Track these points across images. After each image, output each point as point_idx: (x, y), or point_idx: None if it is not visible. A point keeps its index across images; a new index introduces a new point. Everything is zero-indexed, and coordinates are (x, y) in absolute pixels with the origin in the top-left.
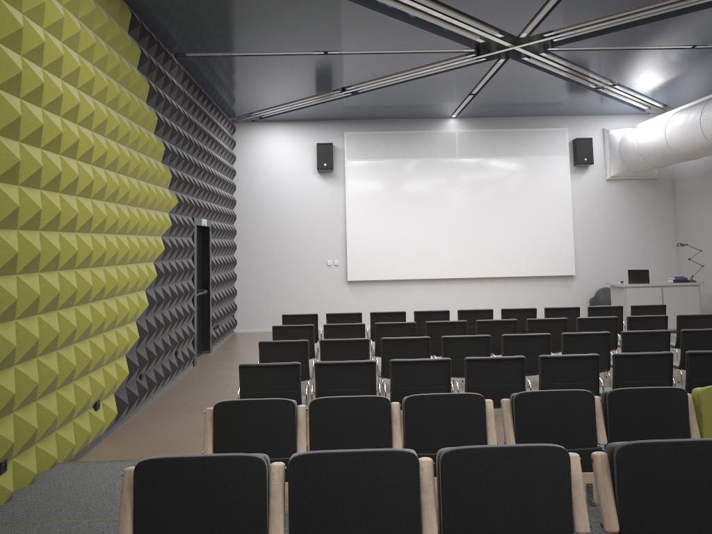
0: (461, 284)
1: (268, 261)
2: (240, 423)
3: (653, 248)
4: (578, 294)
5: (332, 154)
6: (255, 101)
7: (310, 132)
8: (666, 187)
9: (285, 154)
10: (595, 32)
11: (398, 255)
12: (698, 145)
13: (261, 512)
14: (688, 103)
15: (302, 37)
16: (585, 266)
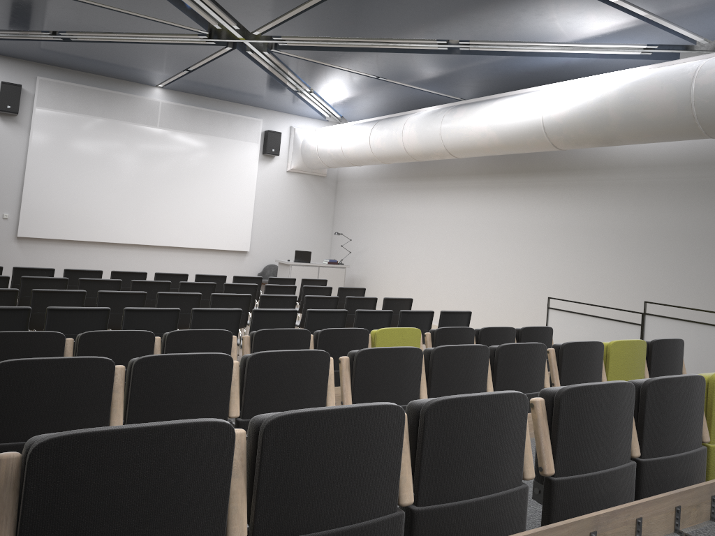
0: (143, 250)
1: None
2: (6, 353)
3: (314, 234)
4: (249, 268)
5: (19, 97)
6: None
7: None
8: (331, 185)
9: None
10: (313, 46)
11: (80, 215)
12: (365, 155)
13: (107, 403)
14: (359, 119)
15: None
16: (258, 244)
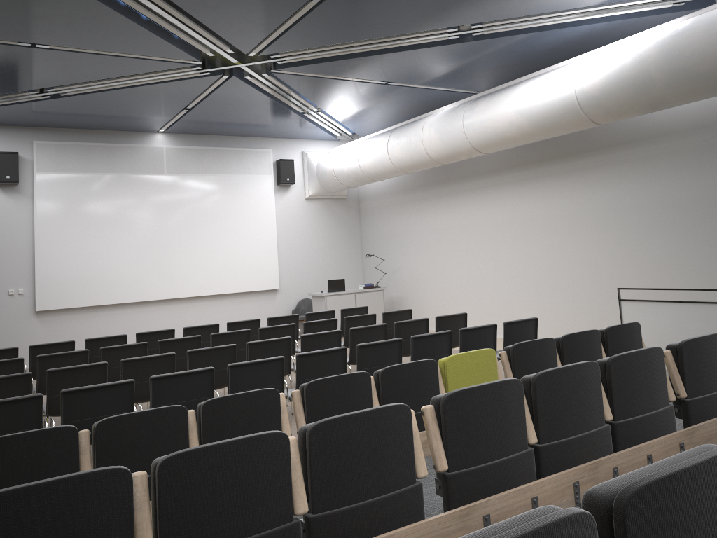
0: (169, 305)
1: None
2: (7, 463)
3: (344, 260)
4: (282, 307)
5: (17, 165)
6: None
7: None
8: (353, 206)
9: None
10: (314, 60)
11: (98, 278)
12: (385, 168)
13: (128, 530)
14: (372, 133)
15: (9, 23)
16: (287, 280)
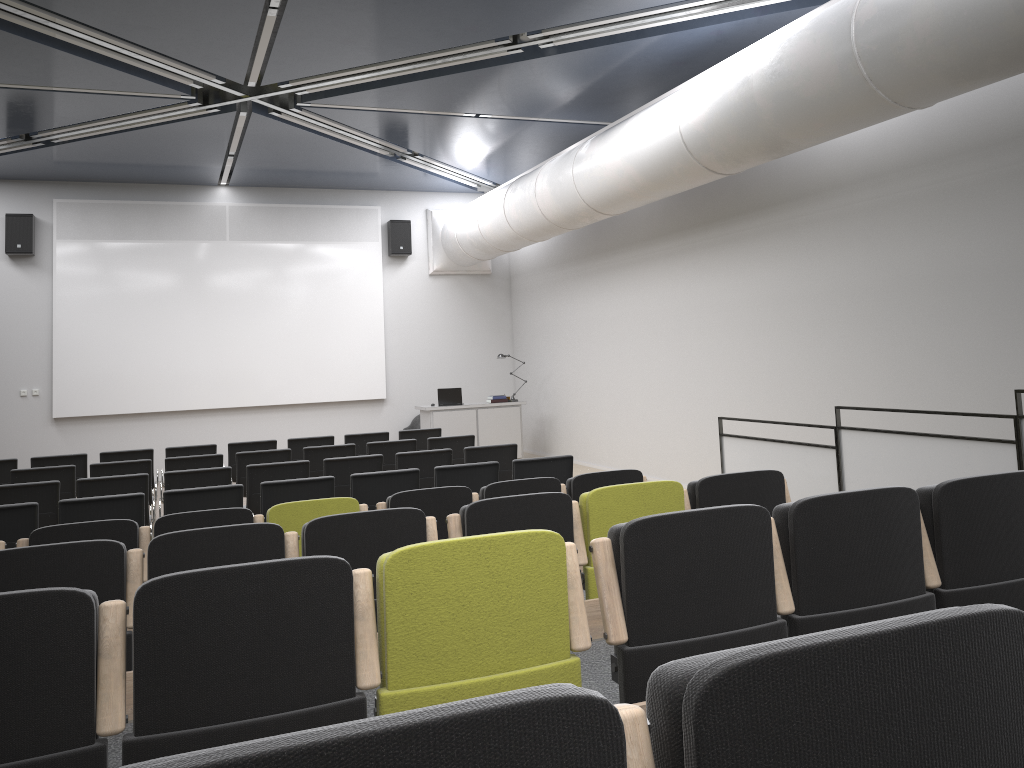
0: (230, 416)
1: None
2: None
3: (485, 361)
4: (391, 423)
5: (31, 231)
6: None
7: None
8: (502, 285)
9: None
10: (348, 88)
11: (135, 378)
12: (506, 234)
13: None
14: None
15: None
16: (400, 387)
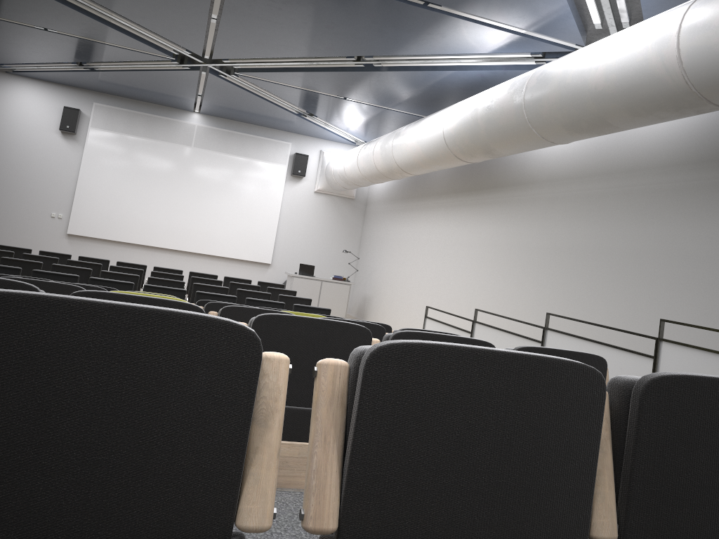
0: (172, 254)
1: None
2: None
3: (339, 254)
4: (271, 280)
5: (76, 119)
6: (0, 55)
7: (61, 95)
8: (360, 207)
9: (32, 109)
10: (265, 69)
11: (119, 220)
12: (357, 175)
13: None
14: None
15: (17, 11)
16: (281, 258)
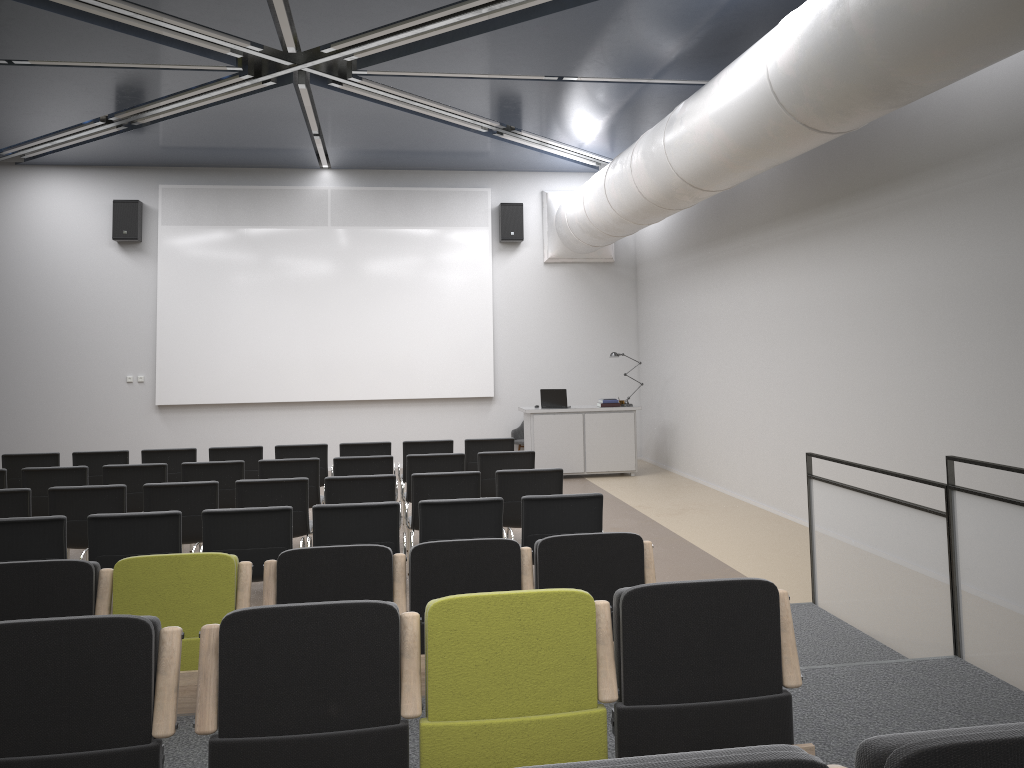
0: (330, 409)
1: (33, 376)
2: None
3: (605, 359)
4: (499, 424)
5: (136, 217)
6: None
7: (108, 183)
8: (626, 274)
9: (67, 214)
10: (401, 50)
11: (234, 367)
12: (609, 217)
13: None
14: None
15: None
16: (510, 384)
